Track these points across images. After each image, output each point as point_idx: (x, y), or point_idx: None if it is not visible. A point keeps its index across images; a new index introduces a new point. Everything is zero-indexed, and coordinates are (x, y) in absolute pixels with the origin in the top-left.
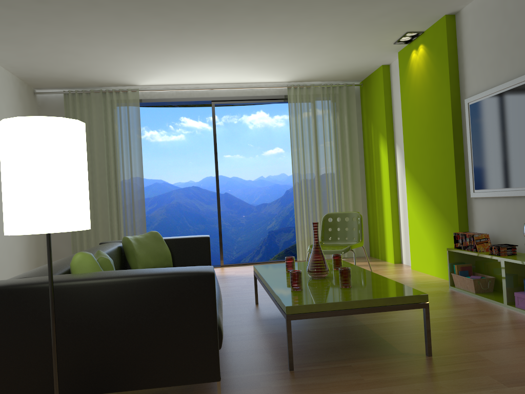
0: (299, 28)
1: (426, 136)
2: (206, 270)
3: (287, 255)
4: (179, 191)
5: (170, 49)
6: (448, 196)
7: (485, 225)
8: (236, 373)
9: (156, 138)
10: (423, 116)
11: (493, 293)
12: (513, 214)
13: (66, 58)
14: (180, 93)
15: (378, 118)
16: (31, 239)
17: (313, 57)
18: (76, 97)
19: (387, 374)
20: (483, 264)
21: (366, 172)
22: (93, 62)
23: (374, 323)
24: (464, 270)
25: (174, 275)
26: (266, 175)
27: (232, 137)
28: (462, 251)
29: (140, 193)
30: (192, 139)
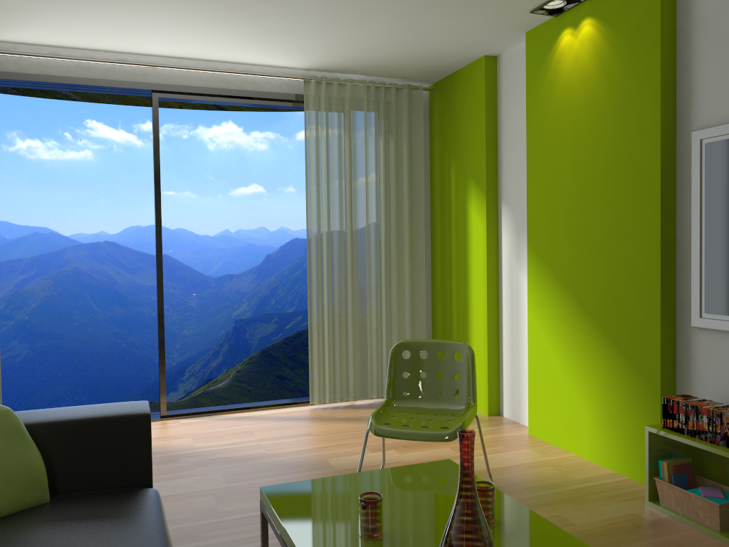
0: None
1: (588, 195)
2: None
3: (264, 359)
4: (80, 249)
5: None
6: (636, 317)
7: (724, 385)
8: None
9: (39, 153)
10: (583, 157)
11: None
12: None
13: None
14: (85, 68)
15: (469, 152)
16: None
17: (372, 20)
18: None
19: None
20: (714, 461)
21: (433, 245)
22: None
23: None
24: (681, 472)
25: None
26: (234, 228)
27: (179, 161)
28: (692, 442)
29: None
30: (107, 160)
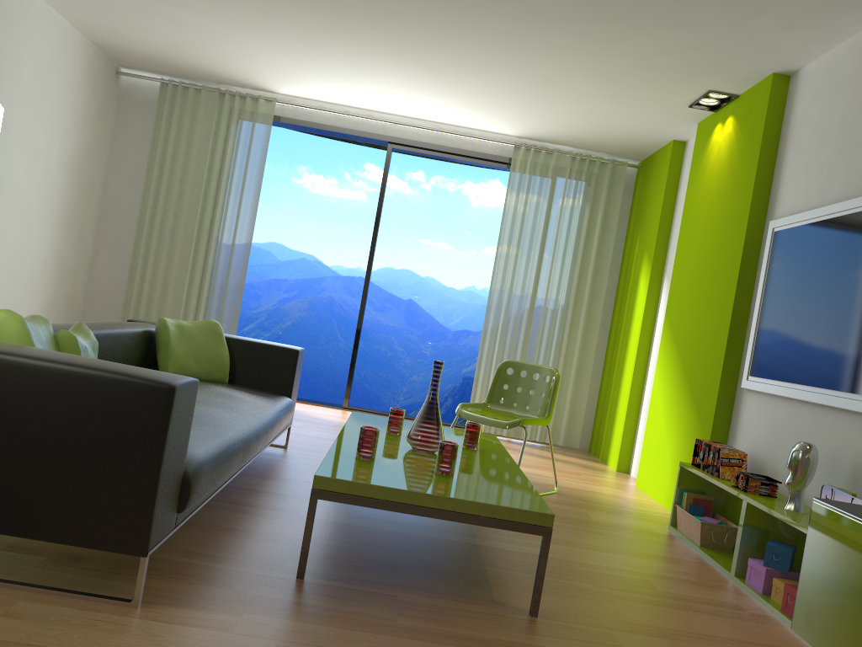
0: (525, 48)
1: (704, 270)
2: (169, 380)
3: None
4: (337, 280)
5: (320, 42)
6: (709, 377)
7: (751, 439)
8: (214, 559)
9: (320, 188)
10: (707, 236)
11: (729, 554)
12: (792, 429)
13: (161, 25)
14: (341, 119)
15: (649, 226)
16: (58, 295)
17: (554, 102)
18: (178, 91)
19: (439, 624)
20: (731, 503)
21: (614, 312)
22: (202, 40)
23: (494, 548)
24: (699, 504)
25: (111, 374)
26: (481, 285)
27: (440, 212)
28: (698, 472)
29: (242, 262)
30: (376, 202)
